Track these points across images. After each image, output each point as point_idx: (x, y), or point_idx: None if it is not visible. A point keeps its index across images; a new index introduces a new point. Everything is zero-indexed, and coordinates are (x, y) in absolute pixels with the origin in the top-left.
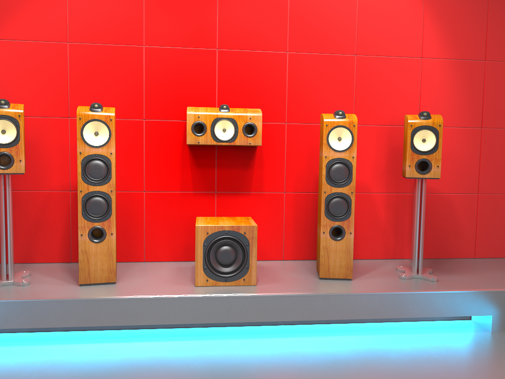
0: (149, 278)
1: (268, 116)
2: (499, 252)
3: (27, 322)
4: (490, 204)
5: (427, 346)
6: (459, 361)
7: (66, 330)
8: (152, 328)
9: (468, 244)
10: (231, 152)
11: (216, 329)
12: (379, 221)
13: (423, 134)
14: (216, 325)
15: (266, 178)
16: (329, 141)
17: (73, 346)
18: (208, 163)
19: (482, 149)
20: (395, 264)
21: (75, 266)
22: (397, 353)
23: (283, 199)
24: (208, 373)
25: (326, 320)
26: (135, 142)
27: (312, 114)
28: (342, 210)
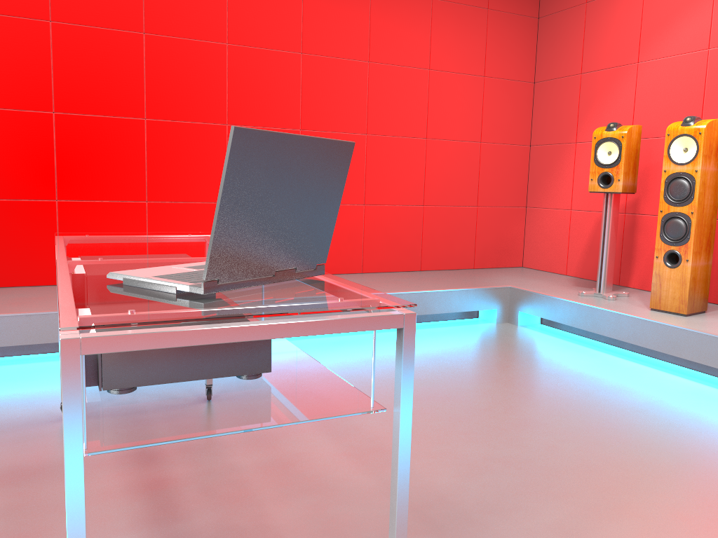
0: None
1: None
2: None
3: (589, 326)
4: None
5: None
6: None
7: (631, 351)
8: (712, 375)
9: None
10: None
11: None
12: None
13: None
14: None
15: None
16: None
17: (619, 359)
18: None
19: None
20: None
21: None
22: None
23: None
24: (697, 411)
25: None
26: None
27: None
28: None
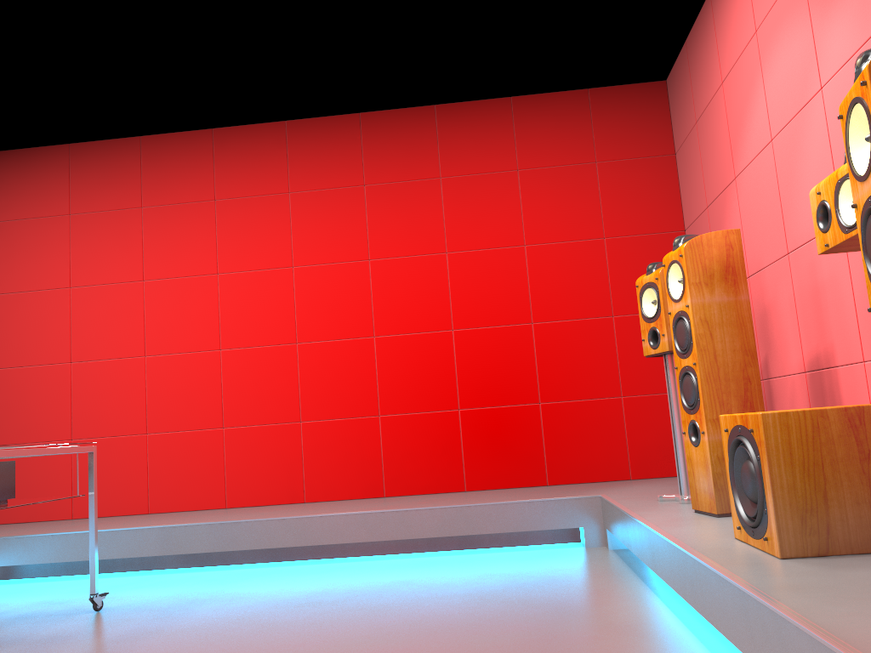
0: None
1: None
2: None
3: (627, 541)
4: None
5: None
6: None
7: None
8: None
9: None
10: None
11: None
12: None
13: None
14: None
15: None
16: (852, 158)
17: (637, 586)
18: None
19: None
20: None
21: None
22: None
23: None
24: (561, 645)
25: None
26: (840, 268)
27: None
28: None
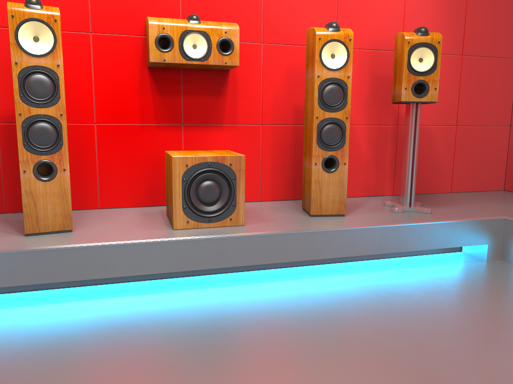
0: (112, 224)
1: (241, 34)
2: (474, 186)
3: None
4: (468, 136)
5: (433, 278)
6: (472, 291)
7: (11, 292)
8: (123, 282)
9: (445, 178)
10: (199, 76)
11: (200, 278)
12: (361, 156)
13: (421, 53)
14: (199, 274)
15: (240, 108)
16: (322, 58)
17: (26, 309)
18: (173, 89)
19: (462, 78)
20: (379, 201)
21: (12, 217)
22: (407, 288)
23: (259, 132)
24: (209, 325)
25: (319, 260)
26: (80, 61)
27: (291, 34)
28: (335, 138)
